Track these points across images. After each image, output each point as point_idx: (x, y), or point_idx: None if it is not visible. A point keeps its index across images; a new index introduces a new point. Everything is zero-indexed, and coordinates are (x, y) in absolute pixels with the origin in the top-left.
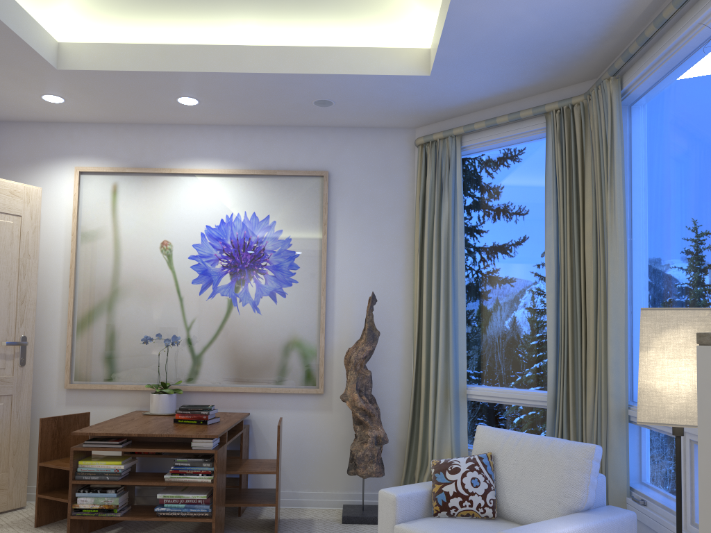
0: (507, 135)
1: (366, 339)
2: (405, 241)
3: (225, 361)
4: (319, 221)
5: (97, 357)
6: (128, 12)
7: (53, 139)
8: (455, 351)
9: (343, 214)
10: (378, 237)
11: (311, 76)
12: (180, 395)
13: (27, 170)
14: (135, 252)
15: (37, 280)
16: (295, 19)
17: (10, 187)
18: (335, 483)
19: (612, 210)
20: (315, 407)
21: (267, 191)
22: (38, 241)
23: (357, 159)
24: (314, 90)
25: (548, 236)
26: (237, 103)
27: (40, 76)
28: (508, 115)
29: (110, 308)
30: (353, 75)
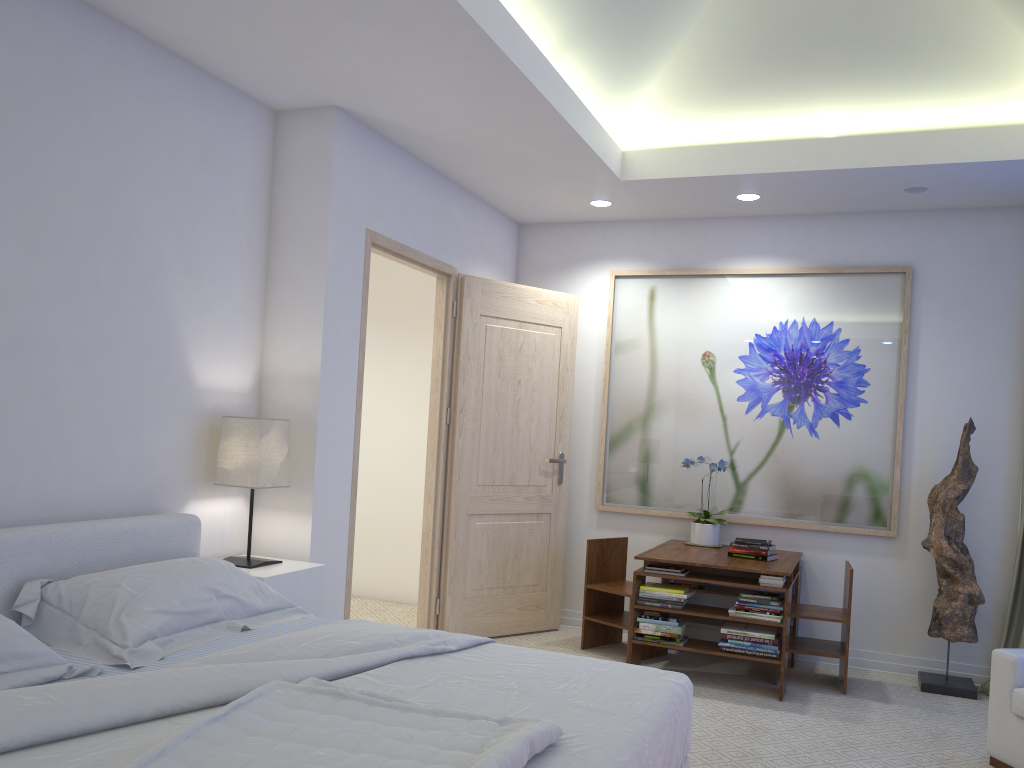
0: None
1: (959, 475)
2: (1016, 352)
3: (774, 491)
4: (897, 328)
5: (630, 478)
6: (697, 113)
7: (586, 240)
8: None
9: (929, 319)
10: (977, 347)
11: (909, 167)
12: (721, 526)
13: (559, 275)
14: (673, 365)
15: (573, 395)
16: (892, 102)
17: (553, 297)
18: (907, 645)
19: None
20: (884, 552)
21: (831, 293)
22: (575, 353)
23: (952, 250)
24: (909, 179)
25: None
26: (806, 196)
27: (600, 187)
28: None
29: (644, 426)
30: (965, 163)
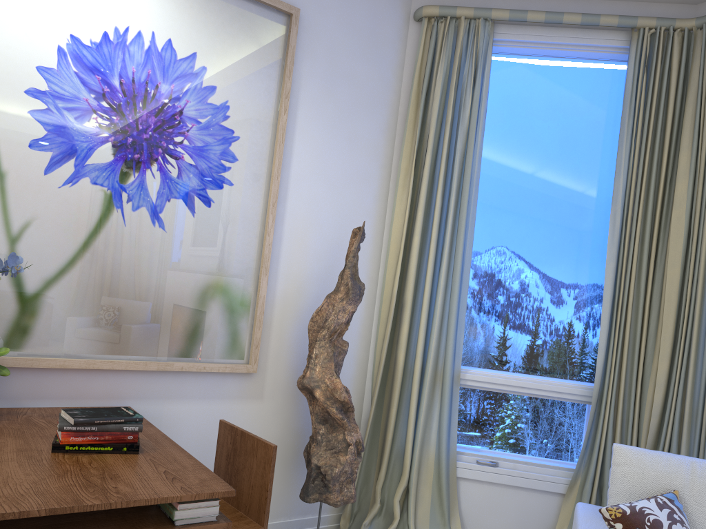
0: (565, 42)
1: (350, 293)
2: (383, 153)
3: (90, 310)
4: (275, 88)
5: None
6: None
7: None
8: (457, 321)
9: (310, 88)
10: (352, 138)
11: None
12: None
13: None
14: None
15: None
16: None
17: None
18: None
19: None
20: (239, 393)
21: (197, 9)
22: None
23: (338, 7)
24: None
25: (615, 188)
26: None
27: None
28: (583, 15)
29: None
30: None
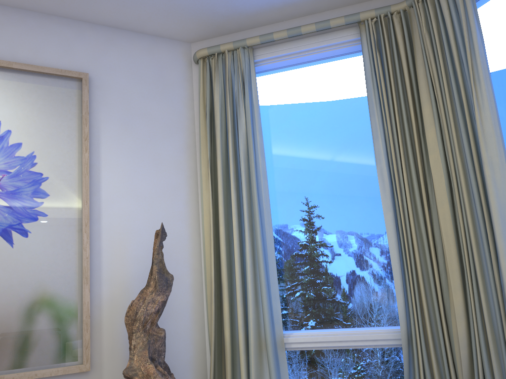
0: (310, 48)
1: (157, 285)
2: (187, 166)
3: None
4: (76, 134)
5: None
6: None
7: None
8: (269, 292)
9: (109, 129)
10: (155, 160)
11: None
12: None
13: None
14: None
15: None
16: None
17: None
18: None
19: (480, 108)
20: None
21: None
22: None
23: (125, 66)
24: None
25: (377, 150)
26: None
27: None
28: (316, 23)
29: None
30: None
